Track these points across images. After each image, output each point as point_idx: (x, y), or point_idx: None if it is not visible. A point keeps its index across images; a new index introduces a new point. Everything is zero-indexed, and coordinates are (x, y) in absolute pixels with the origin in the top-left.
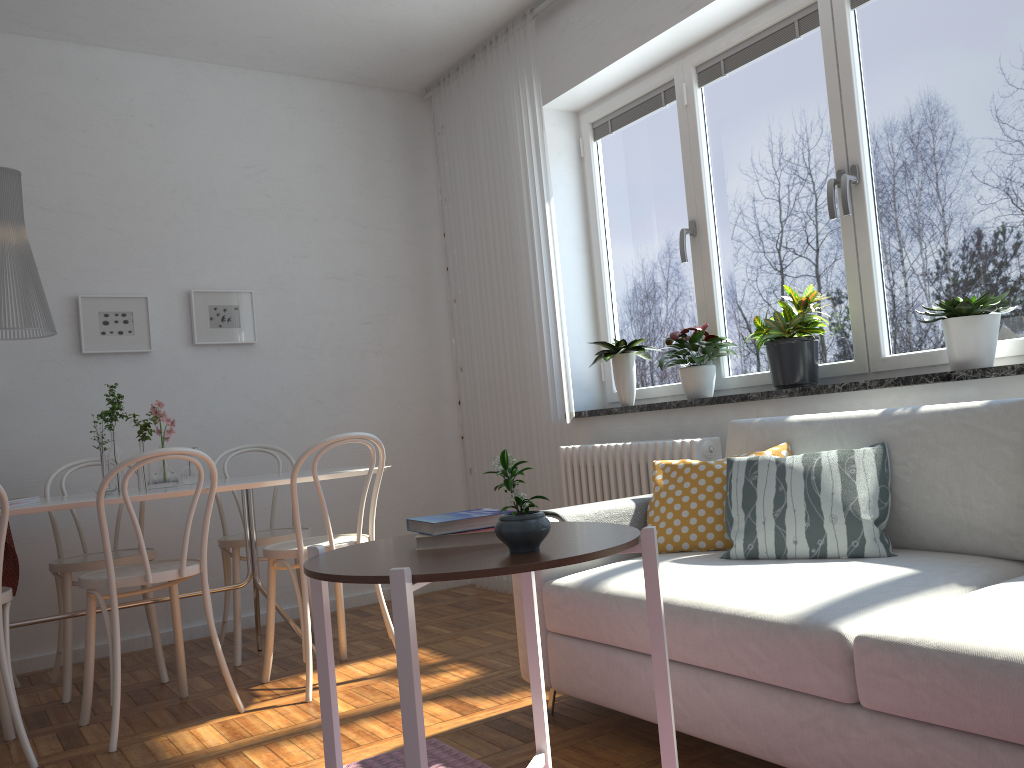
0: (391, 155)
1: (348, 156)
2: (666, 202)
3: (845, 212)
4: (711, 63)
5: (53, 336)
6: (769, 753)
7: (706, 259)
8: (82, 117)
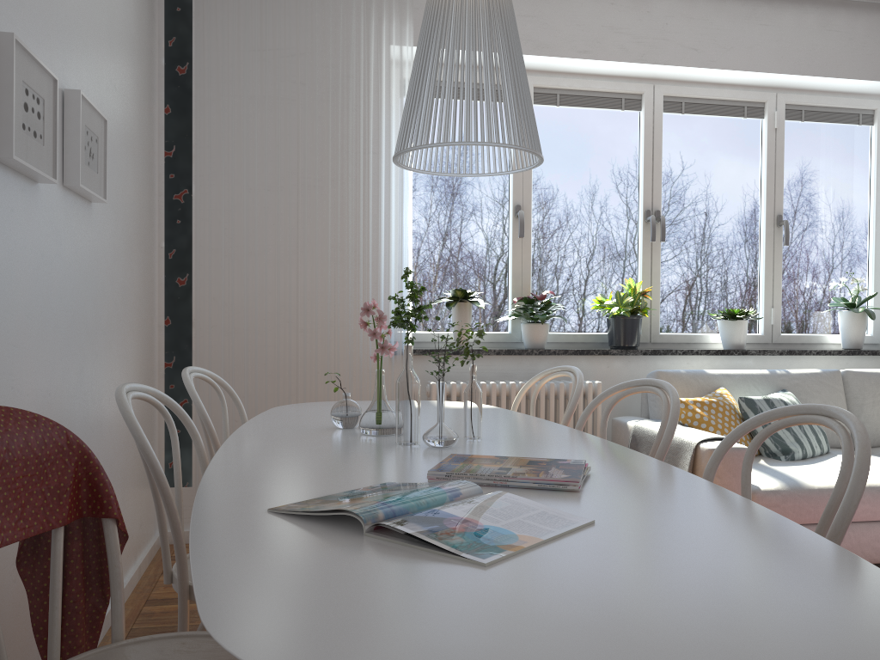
0: None
1: None
2: (482, 180)
3: (662, 240)
4: (548, 91)
5: None
6: None
7: (527, 239)
8: None
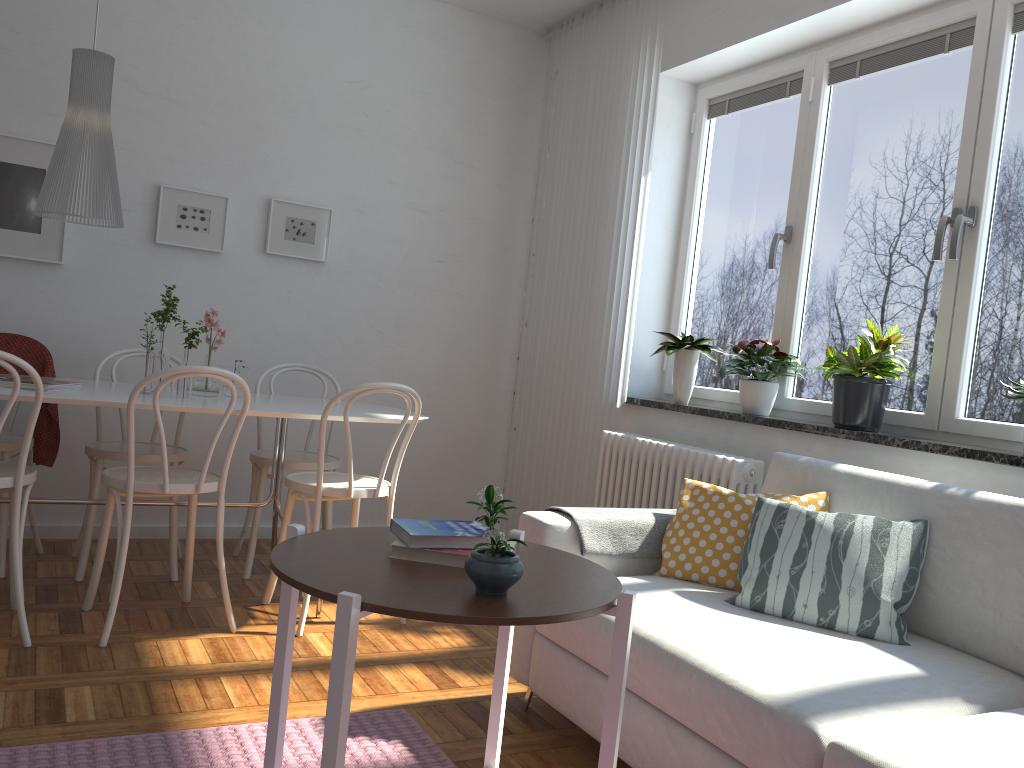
0: (499, 93)
1: (454, 87)
2: (767, 200)
3: (951, 256)
4: (847, 61)
5: (130, 221)
6: None
7: (795, 270)
8: (195, 4)
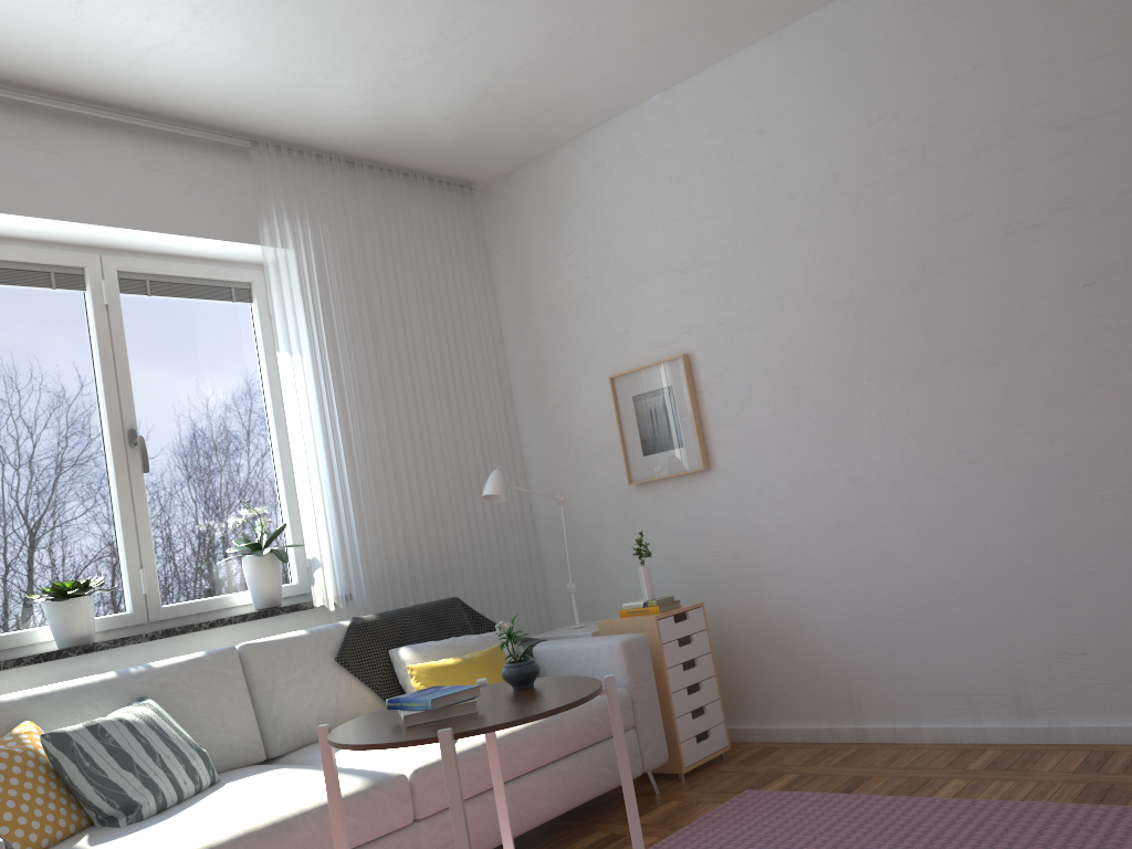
0: None
1: None
2: None
3: None
4: None
5: None
6: None
7: None
8: None
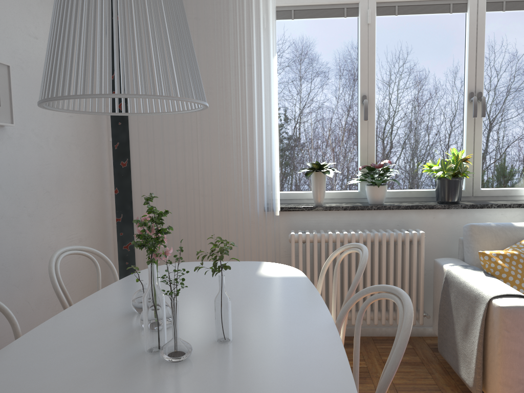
0: None
1: None
2: (336, 78)
3: (483, 116)
4: (388, 4)
5: None
6: None
7: (372, 120)
8: None
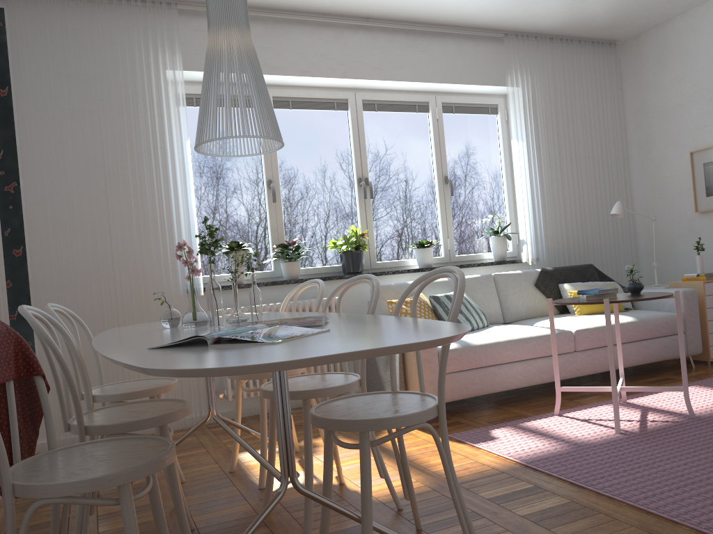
0: None
1: None
2: (242, 163)
3: (371, 197)
4: (283, 99)
5: None
6: (552, 378)
7: (279, 203)
8: None
